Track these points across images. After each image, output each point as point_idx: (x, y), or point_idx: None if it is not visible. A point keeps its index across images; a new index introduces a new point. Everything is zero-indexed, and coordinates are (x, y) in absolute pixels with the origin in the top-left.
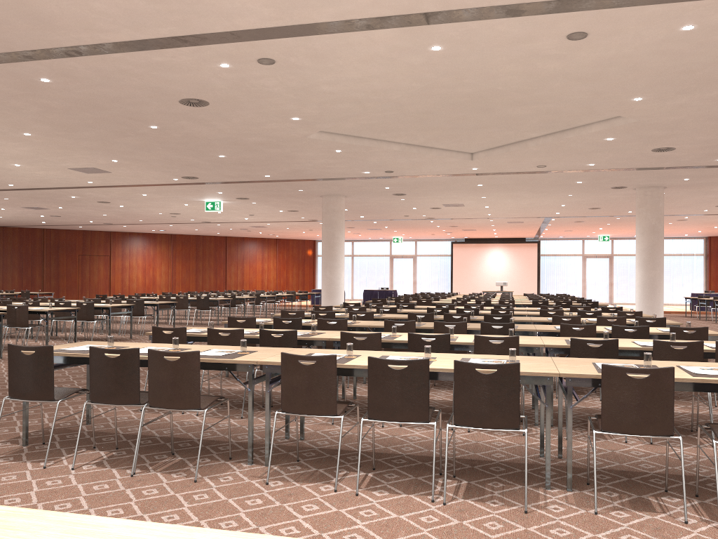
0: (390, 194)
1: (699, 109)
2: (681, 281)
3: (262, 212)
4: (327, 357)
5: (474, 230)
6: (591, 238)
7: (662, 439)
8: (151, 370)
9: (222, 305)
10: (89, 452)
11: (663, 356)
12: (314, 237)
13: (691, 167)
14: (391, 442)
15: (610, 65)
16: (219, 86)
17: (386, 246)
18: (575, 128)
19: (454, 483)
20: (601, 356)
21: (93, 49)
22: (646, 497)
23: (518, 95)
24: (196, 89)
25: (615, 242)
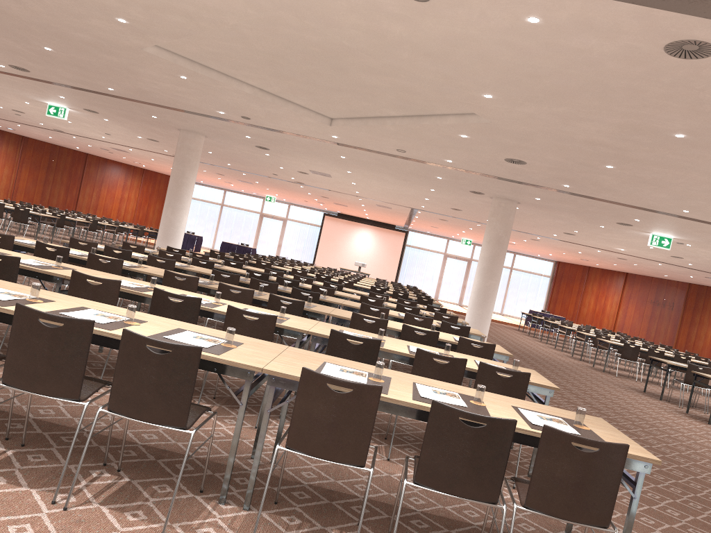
0: (253, 145)
1: (547, 124)
2: (526, 297)
3: (119, 133)
4: None
5: (345, 206)
6: (456, 239)
7: (403, 456)
8: None
9: (49, 223)
10: None
11: (423, 368)
12: None
13: (541, 187)
14: (87, 412)
15: (458, 46)
16: None
17: (259, 203)
18: (432, 115)
19: (110, 479)
20: (359, 356)
21: None
22: (330, 531)
23: (371, 59)
24: None
25: (476, 248)
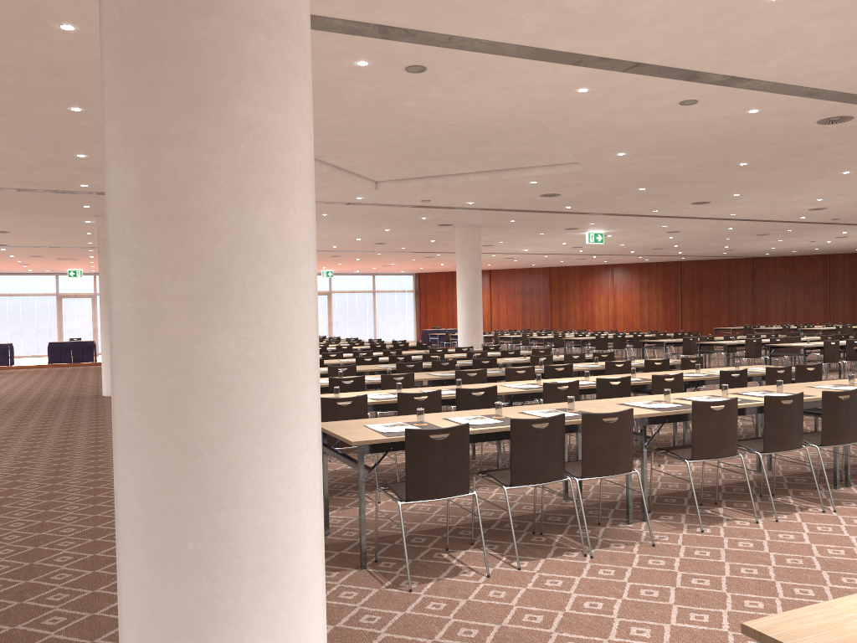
0: None
1: (640, 167)
2: (396, 318)
3: None
4: (732, 400)
5: None
6: None
7: None
8: (587, 436)
9: None
10: (459, 554)
11: (772, 380)
12: None
13: (538, 211)
14: None
15: (659, 127)
16: None
17: (52, 282)
18: (514, 169)
19: (787, 499)
20: (739, 384)
21: None
22: None
23: (531, 135)
24: None
25: (333, 278)
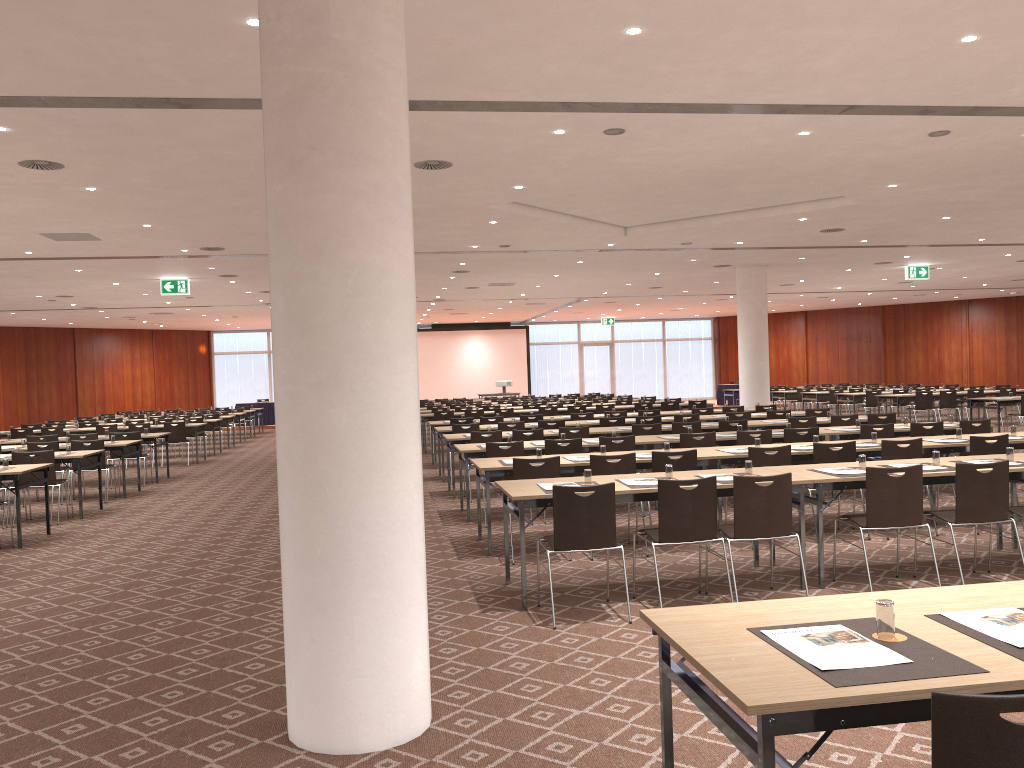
0: (448, 272)
1: (926, 196)
2: (690, 370)
3: (216, 293)
4: (915, 467)
5: (464, 314)
6: (588, 321)
7: None
8: (739, 498)
9: None
10: (616, 605)
11: None
12: (217, 326)
13: (827, 247)
14: (855, 556)
15: (921, 157)
16: (503, 151)
17: None
18: (776, 206)
19: (1001, 576)
20: (997, 452)
21: (441, 105)
22: None
23: (778, 174)
24: (469, 152)
25: (615, 325)
